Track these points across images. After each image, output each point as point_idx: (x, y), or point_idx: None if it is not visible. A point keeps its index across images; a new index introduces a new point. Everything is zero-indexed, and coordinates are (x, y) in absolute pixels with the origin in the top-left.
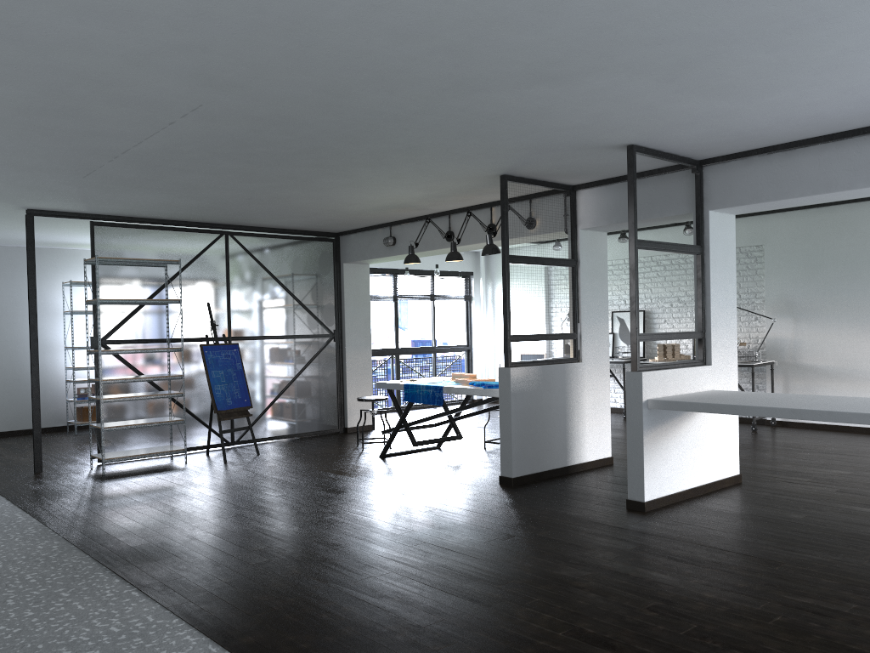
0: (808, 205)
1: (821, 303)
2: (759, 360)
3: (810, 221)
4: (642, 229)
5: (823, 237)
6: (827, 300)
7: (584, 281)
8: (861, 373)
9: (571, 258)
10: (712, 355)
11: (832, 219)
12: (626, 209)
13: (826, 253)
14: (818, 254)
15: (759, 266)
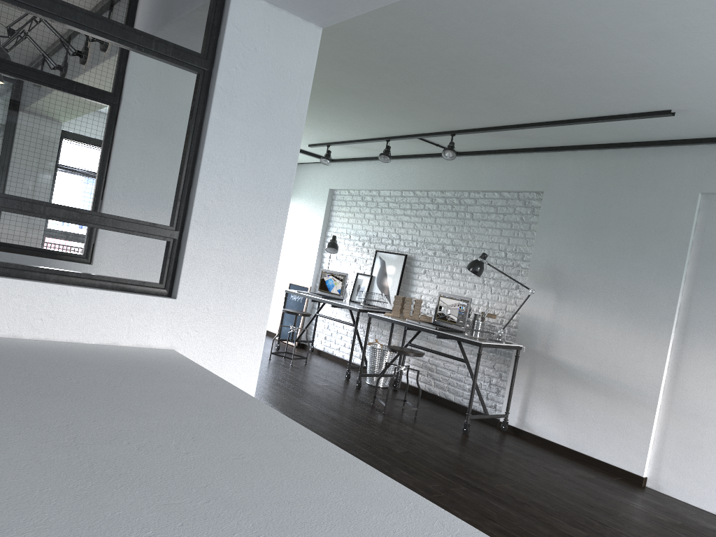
0: (604, 143)
1: (592, 280)
2: (499, 341)
3: (603, 166)
4: (423, 156)
5: (614, 190)
6: (601, 277)
7: (126, 133)
8: (621, 387)
9: (108, 90)
10: (182, 280)
11: (630, 167)
12: (168, 4)
13: (613, 213)
14: (604, 213)
15: (534, 219)
